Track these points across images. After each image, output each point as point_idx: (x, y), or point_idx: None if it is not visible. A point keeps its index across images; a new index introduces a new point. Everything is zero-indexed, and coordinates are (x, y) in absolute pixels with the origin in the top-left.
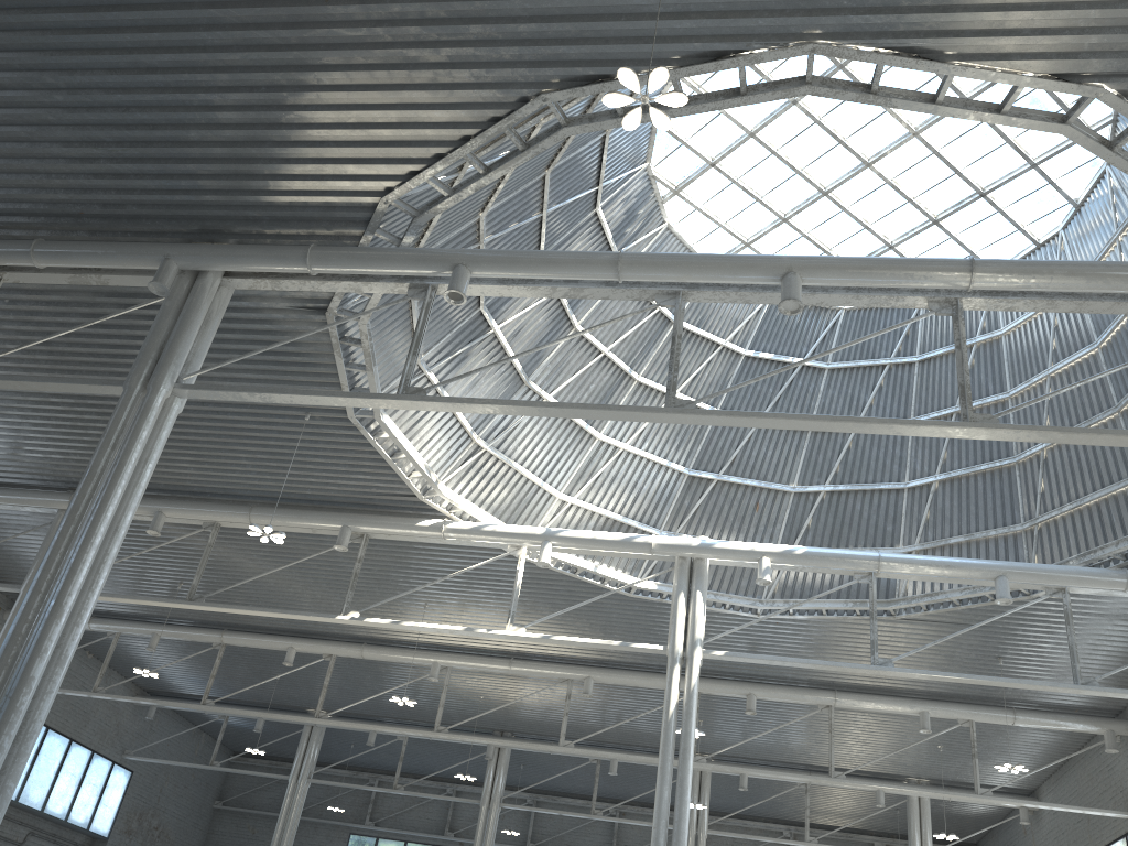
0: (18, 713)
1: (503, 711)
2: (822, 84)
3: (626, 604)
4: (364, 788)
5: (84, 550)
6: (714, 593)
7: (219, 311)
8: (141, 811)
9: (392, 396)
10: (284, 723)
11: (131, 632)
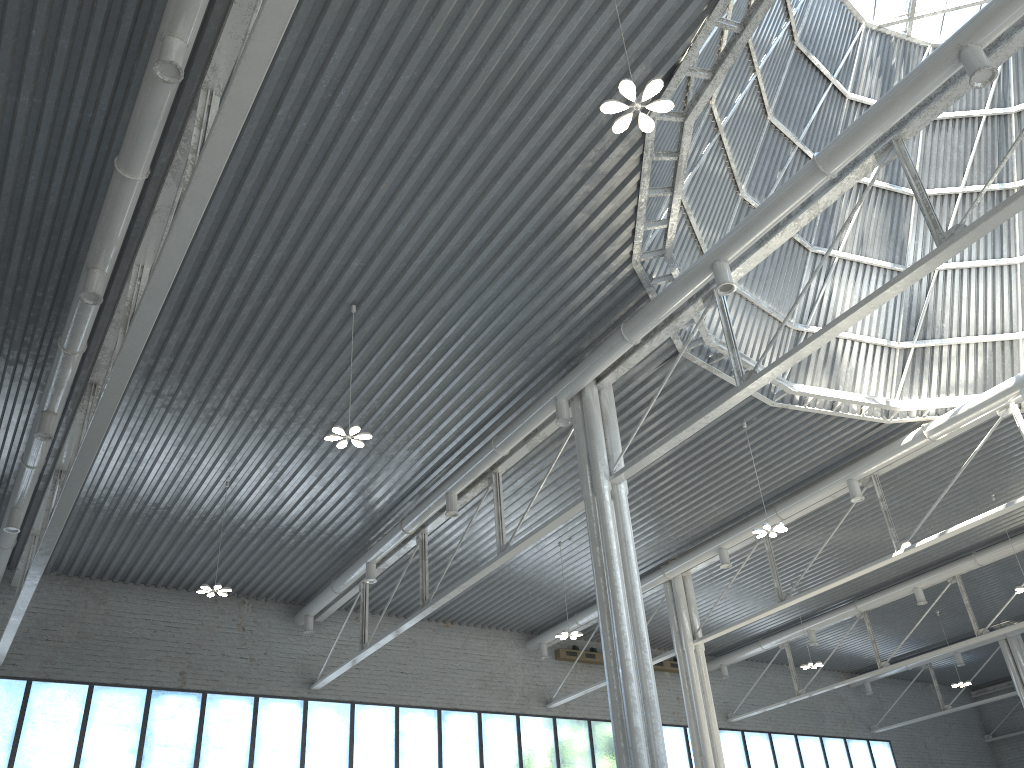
0: (640, 756)
1: None
2: None
3: None
4: None
5: (618, 625)
6: None
7: (609, 407)
8: None
9: (734, 391)
10: (985, 646)
11: (792, 638)
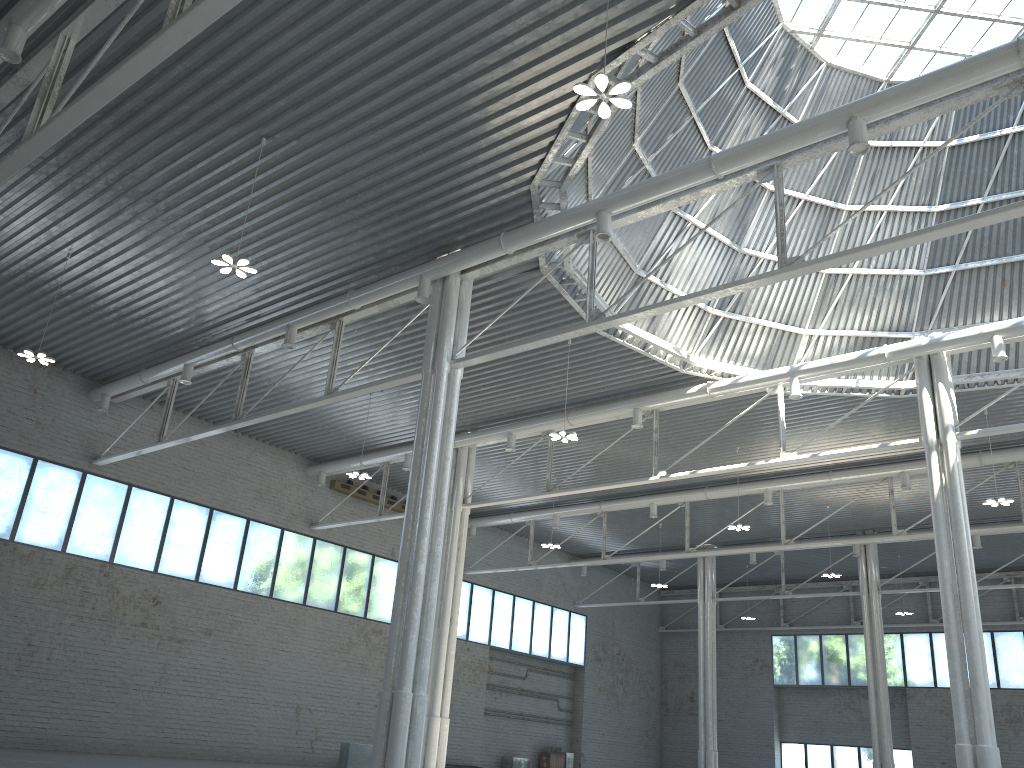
0: (417, 597)
1: (853, 514)
2: None
3: (902, 404)
4: (758, 598)
5: (425, 488)
6: (980, 374)
7: (466, 298)
8: (602, 643)
9: (582, 325)
10: (685, 559)
11: (539, 518)
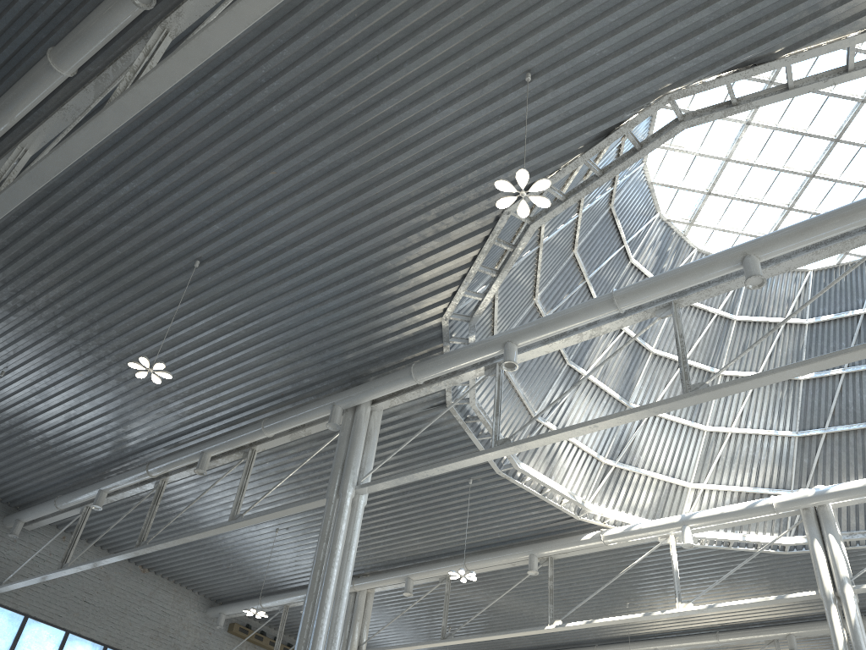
0: None
1: None
2: (693, 116)
3: (787, 561)
4: None
5: (320, 616)
6: (861, 532)
7: (375, 428)
8: None
9: (487, 450)
10: None
11: None
